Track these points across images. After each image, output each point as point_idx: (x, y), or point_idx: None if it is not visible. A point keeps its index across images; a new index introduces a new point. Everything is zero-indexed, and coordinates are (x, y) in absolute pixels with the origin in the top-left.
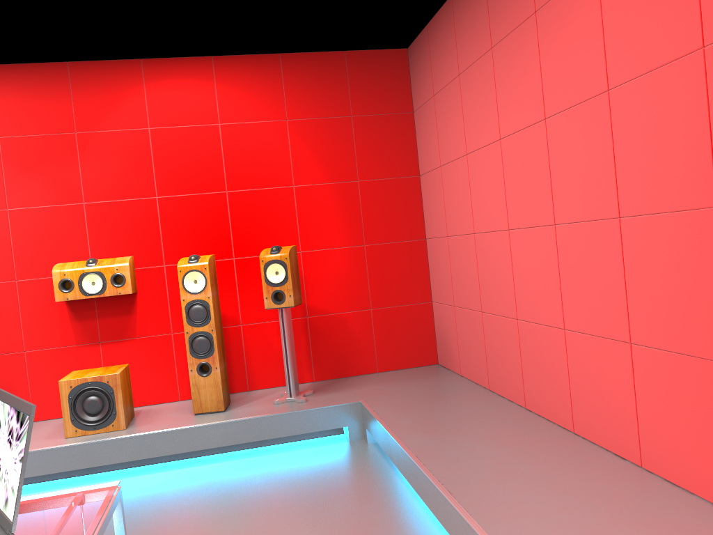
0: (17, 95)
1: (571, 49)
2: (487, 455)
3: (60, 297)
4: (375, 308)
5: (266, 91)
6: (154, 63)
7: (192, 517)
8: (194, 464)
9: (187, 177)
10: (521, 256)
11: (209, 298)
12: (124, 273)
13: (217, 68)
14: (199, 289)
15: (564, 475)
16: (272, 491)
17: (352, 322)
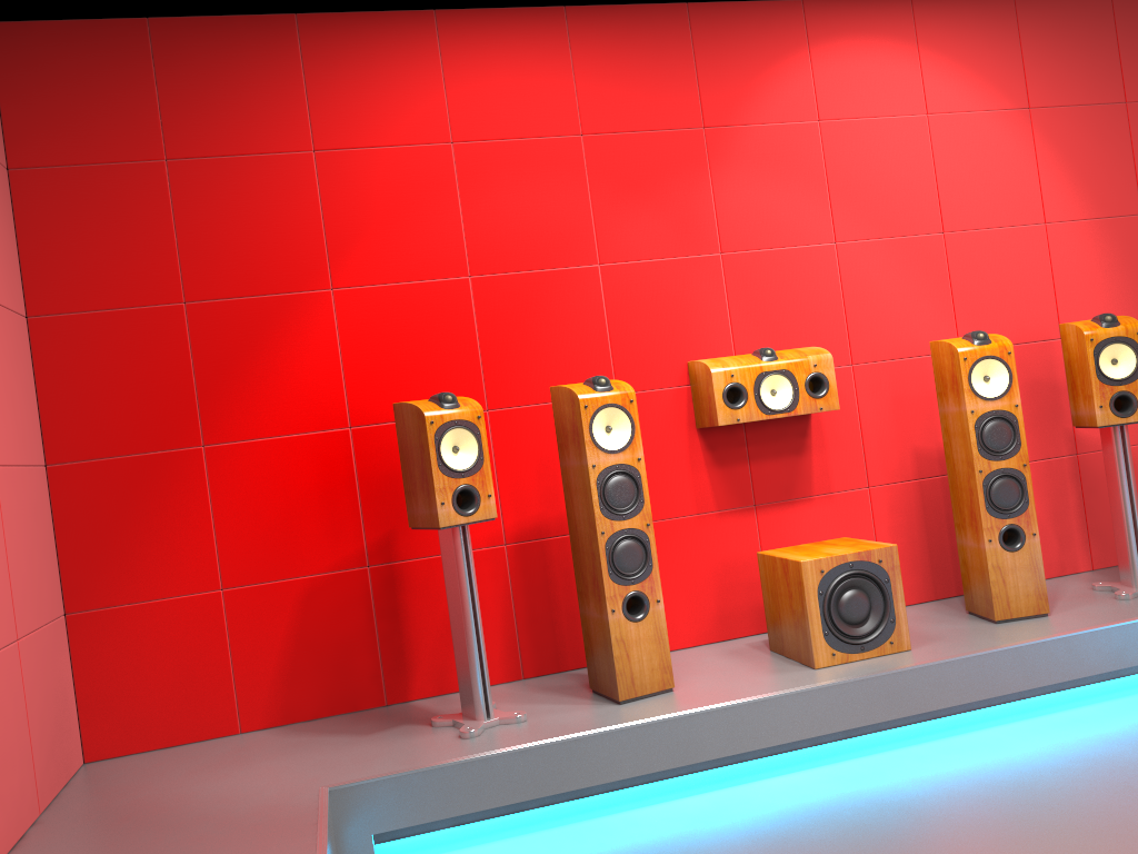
0: (608, 60)
1: None
2: None
3: (726, 418)
4: None
5: (995, 59)
6: (822, 8)
7: None
8: (1049, 710)
9: (881, 207)
10: None
11: (1016, 407)
12: (826, 373)
13: (919, 18)
14: (997, 391)
15: None
16: None
17: None
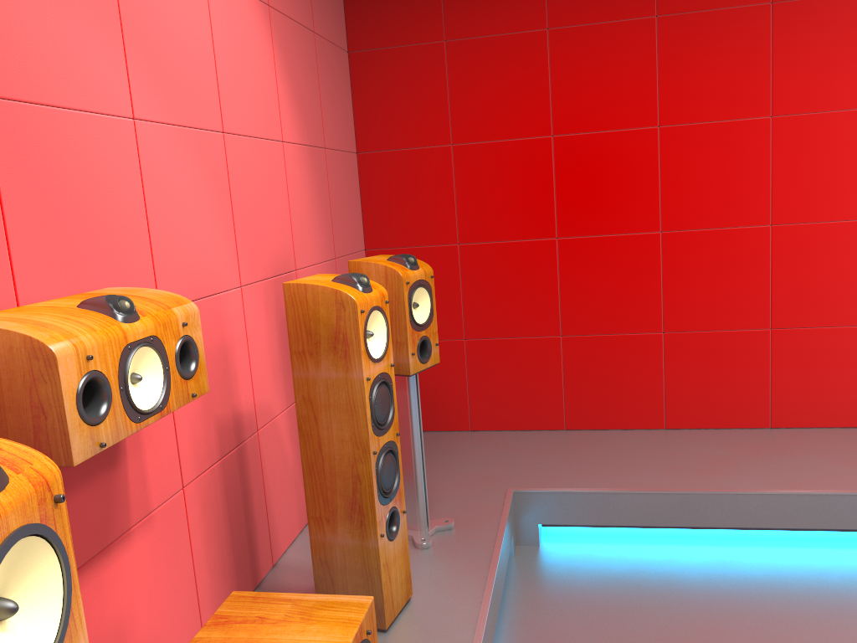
0: None
1: (835, 57)
2: (818, 463)
3: (85, 446)
4: None
5: None
6: None
7: None
8: None
9: (174, 80)
10: (687, 261)
11: (391, 367)
12: (195, 335)
13: None
14: (380, 350)
15: None
16: (686, 638)
17: None
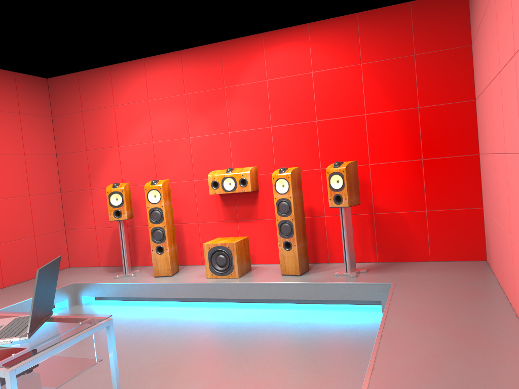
0: (193, 67)
1: None
2: (435, 346)
3: (212, 192)
4: (429, 210)
5: (345, 44)
6: (270, 35)
7: (245, 342)
8: (275, 308)
9: (290, 112)
10: (510, 178)
11: (290, 197)
12: (247, 178)
13: (311, 31)
14: (285, 191)
15: (478, 379)
16: (302, 337)
17: (409, 220)
